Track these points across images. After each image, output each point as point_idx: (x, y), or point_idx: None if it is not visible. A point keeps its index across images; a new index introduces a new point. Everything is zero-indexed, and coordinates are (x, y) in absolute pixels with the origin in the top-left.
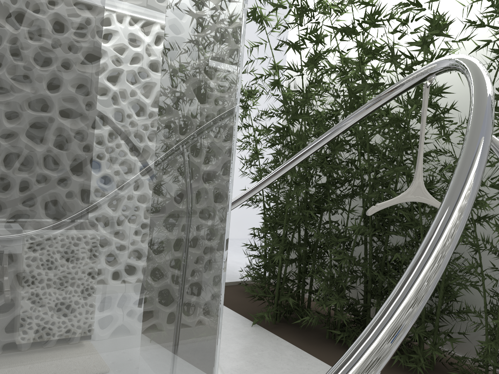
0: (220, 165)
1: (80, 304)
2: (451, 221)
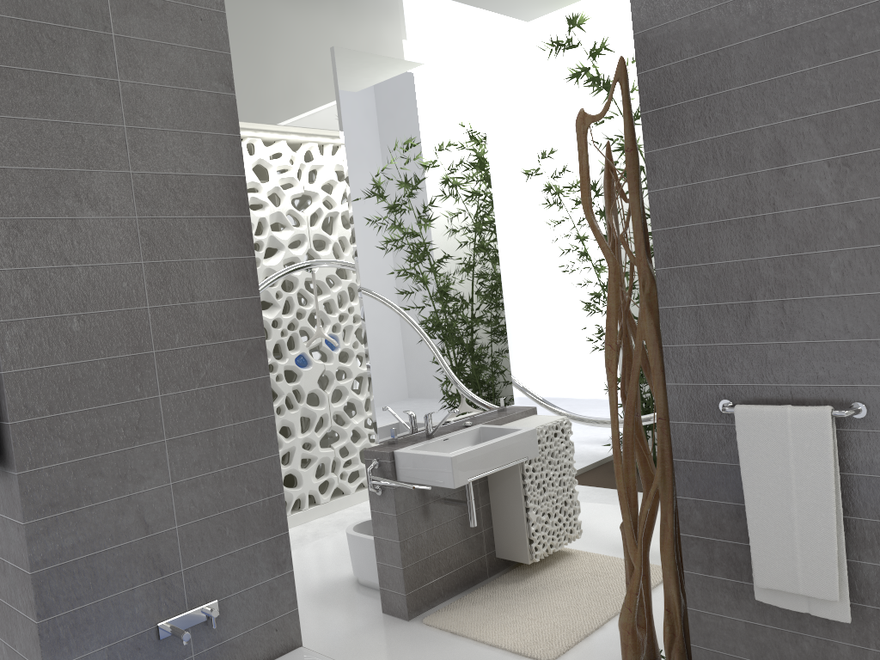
0: None
1: None
2: None
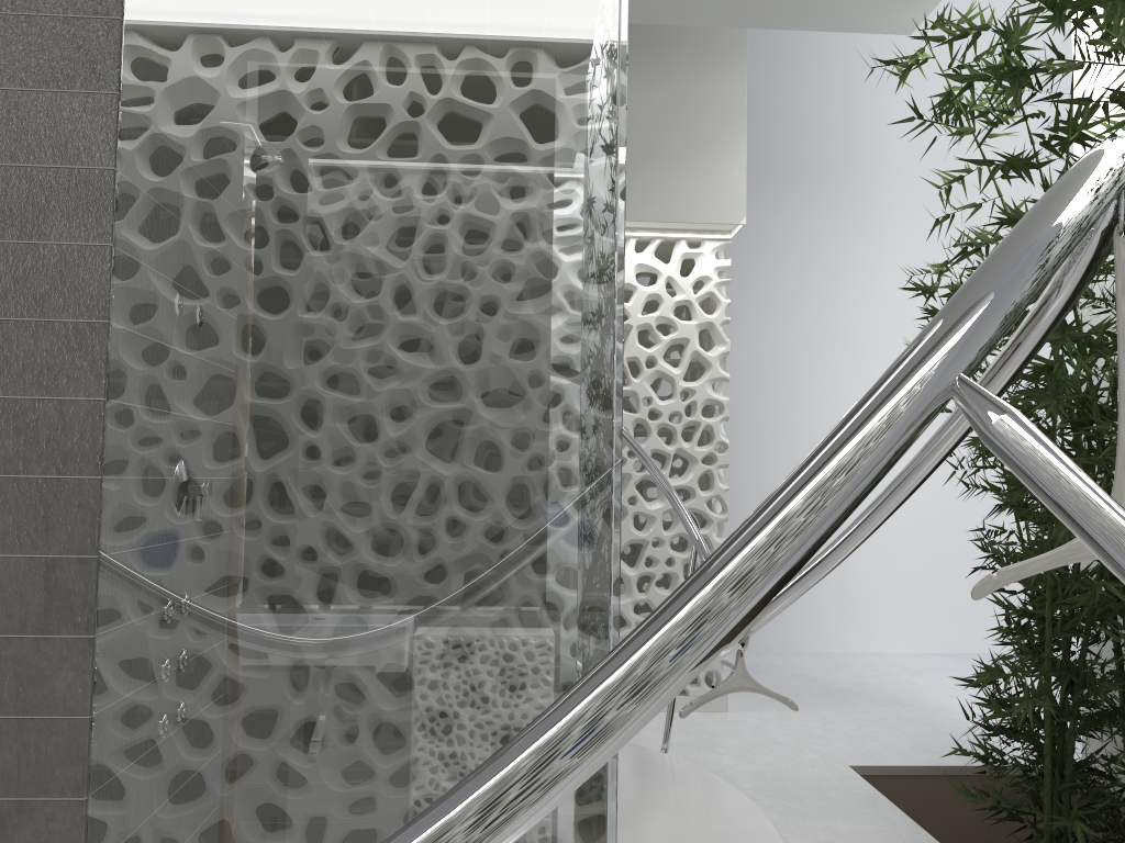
0: (586, 490)
1: (300, 774)
2: (659, 622)
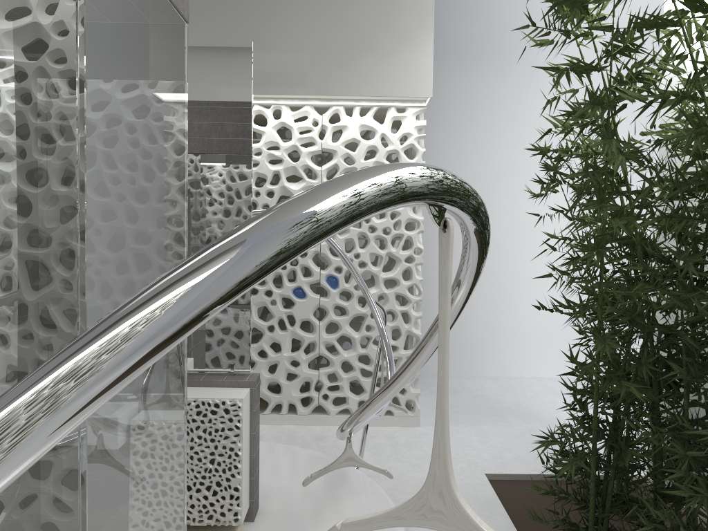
0: None
1: None
2: None
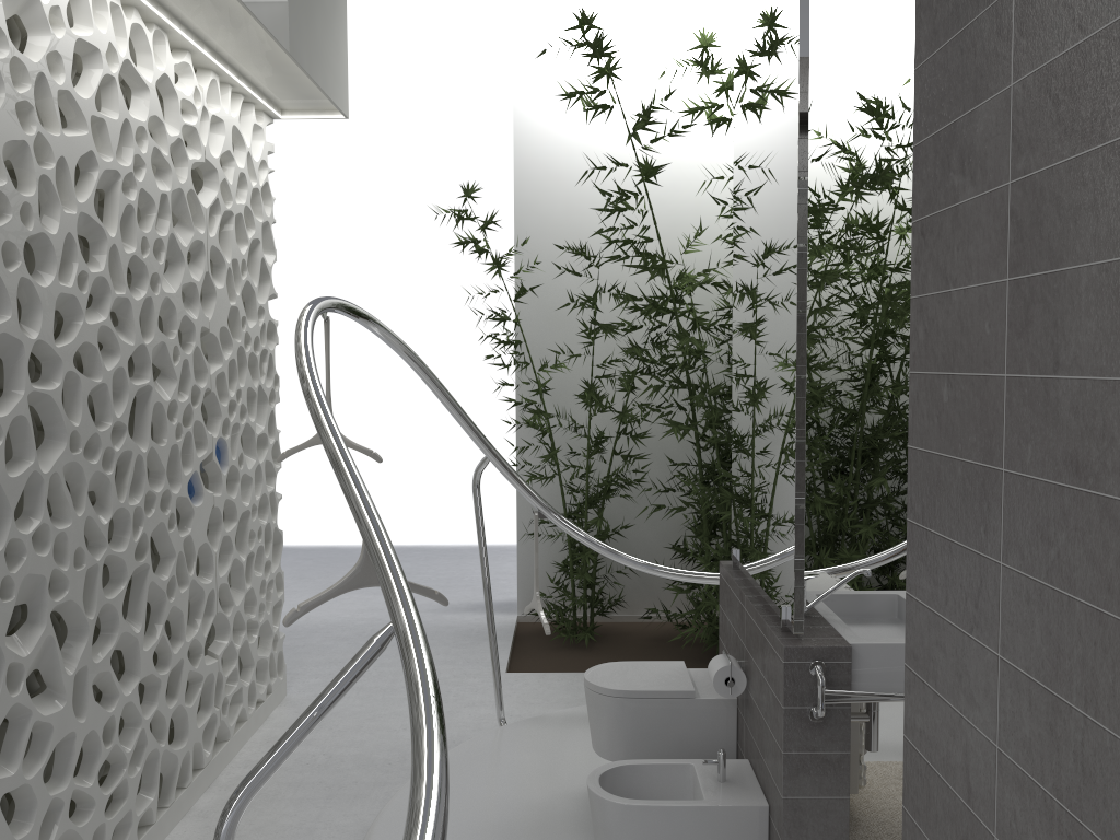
0: None
1: None
2: None
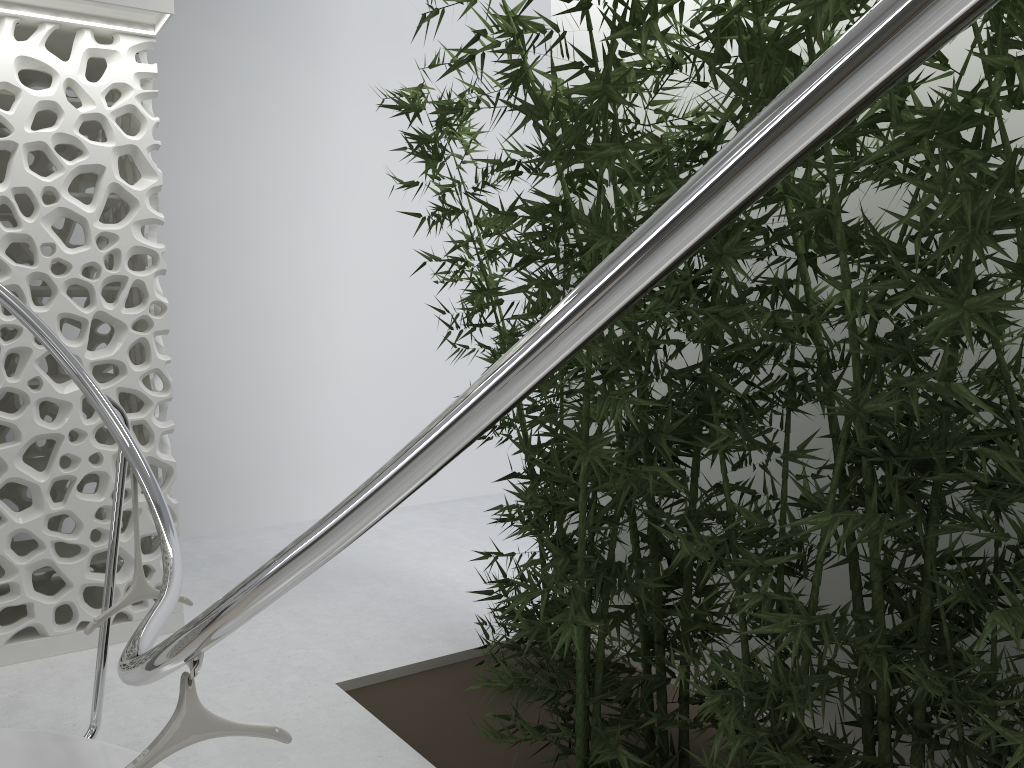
0: None
1: None
2: None
